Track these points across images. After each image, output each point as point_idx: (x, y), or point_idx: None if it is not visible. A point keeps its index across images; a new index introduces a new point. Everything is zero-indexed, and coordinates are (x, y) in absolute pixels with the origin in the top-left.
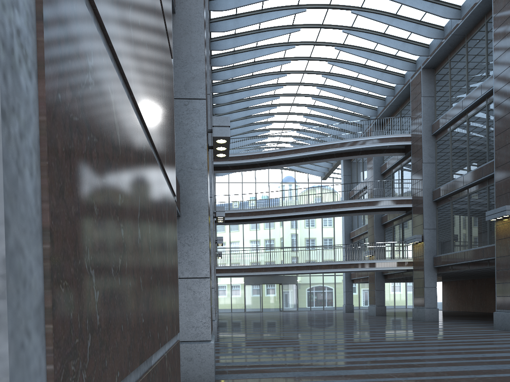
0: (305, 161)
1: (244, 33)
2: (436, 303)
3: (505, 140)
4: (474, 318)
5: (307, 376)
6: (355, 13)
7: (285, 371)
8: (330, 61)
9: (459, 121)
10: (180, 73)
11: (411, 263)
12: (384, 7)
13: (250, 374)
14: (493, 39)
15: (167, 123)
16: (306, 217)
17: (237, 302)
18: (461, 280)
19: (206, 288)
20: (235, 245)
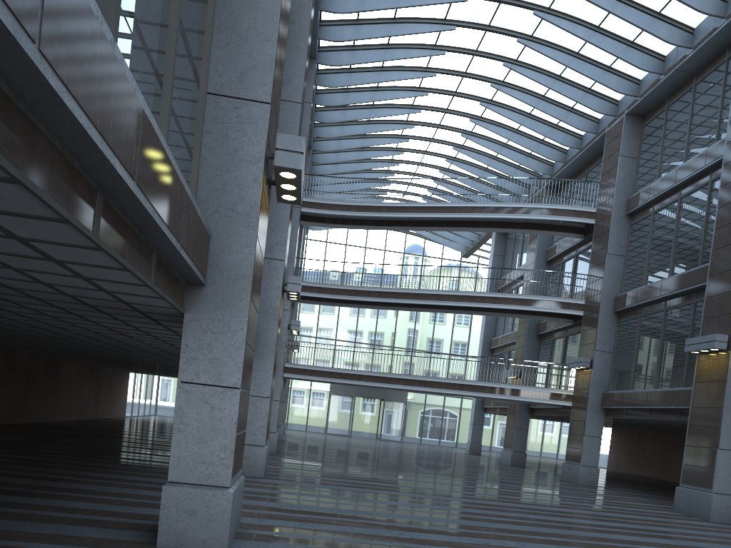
0: (438, 226)
1: (372, 20)
2: (597, 460)
3: (729, 237)
4: (649, 488)
5: None
6: (540, 15)
7: (343, 546)
8: (495, 84)
9: (668, 200)
10: (234, 55)
11: (570, 397)
12: (585, 16)
13: (287, 546)
14: None
15: None
16: (429, 309)
17: (316, 418)
18: (640, 430)
19: (232, 405)
20: (324, 335)
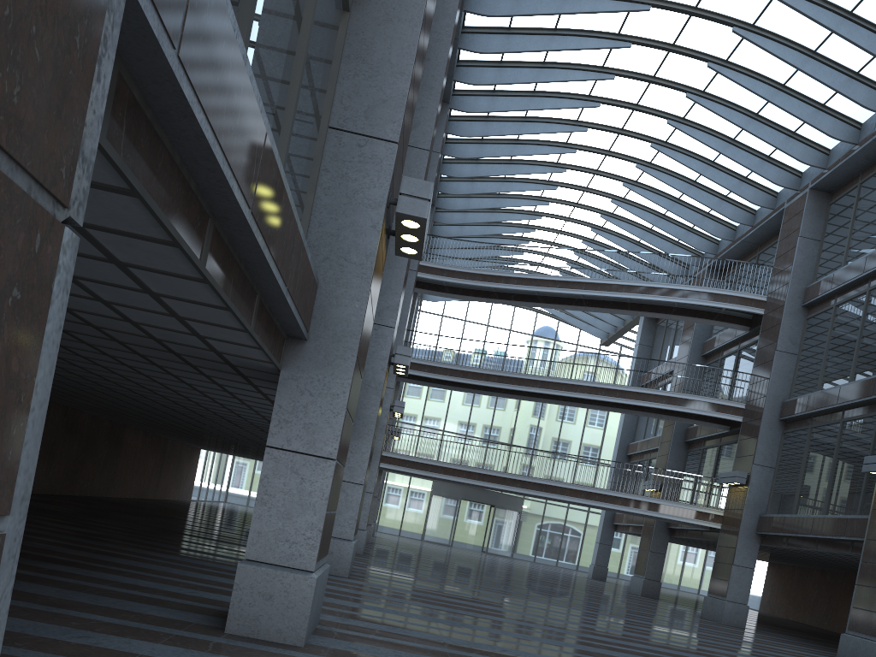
0: (576, 305)
1: (518, 63)
2: (746, 596)
3: None
4: (808, 636)
5: None
6: (715, 68)
7: (437, 655)
8: (656, 144)
9: (854, 292)
10: (363, 88)
11: (720, 518)
12: (769, 73)
13: (372, 648)
14: None
15: (9, 0)
16: (557, 401)
17: (412, 521)
18: (802, 567)
19: (325, 478)
20: (431, 424)
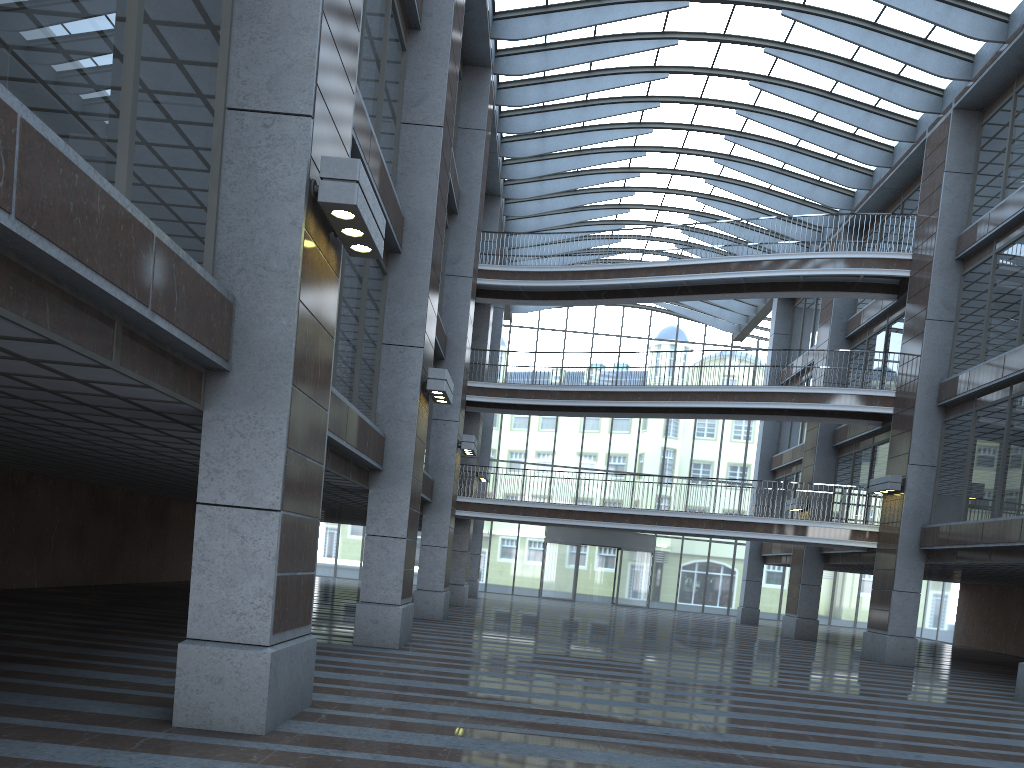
0: (679, 294)
1: (567, 5)
2: (913, 627)
3: None
4: (1001, 669)
5: (469, 751)
6: None
7: (441, 732)
8: (756, 81)
9: (1016, 232)
10: (262, 54)
11: (874, 535)
12: None
13: (359, 729)
14: None
15: None
16: (667, 414)
17: (526, 576)
18: (1001, 586)
19: (269, 533)
20: (537, 460)
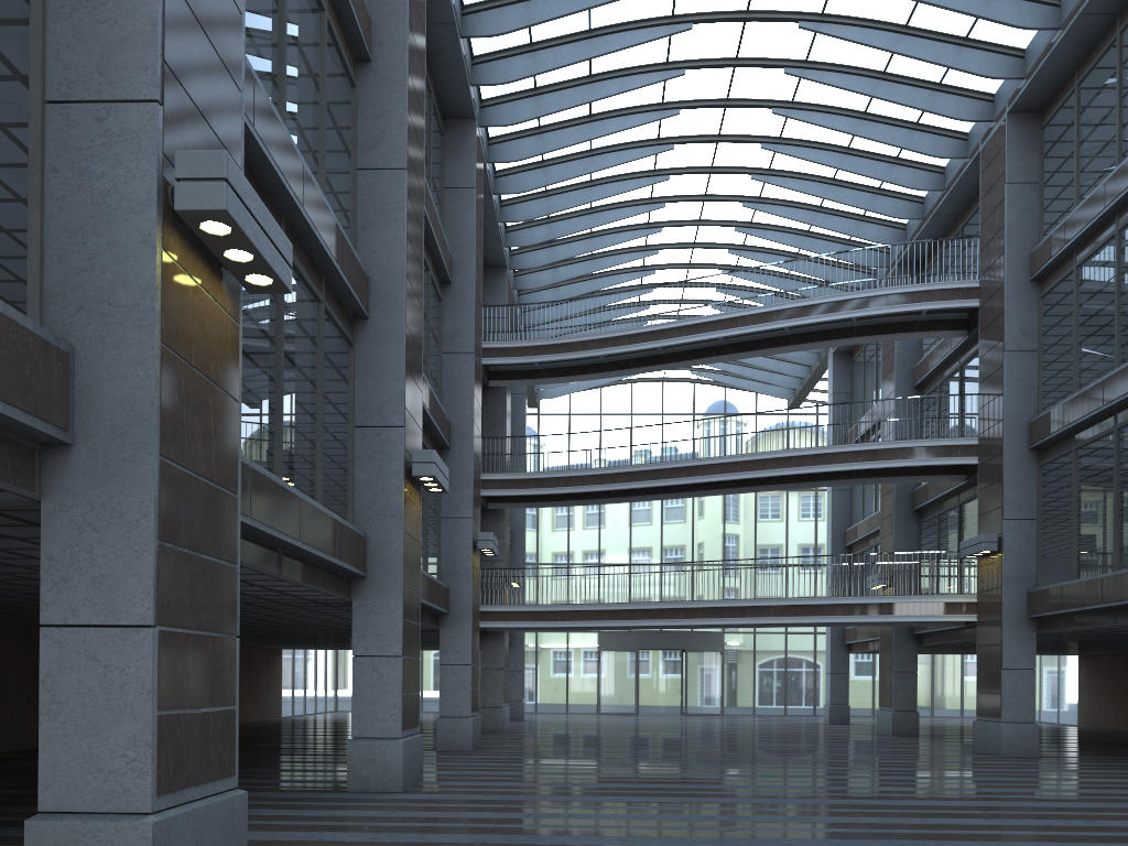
0: (718, 354)
1: (554, 40)
2: (1032, 710)
3: None
4: None
5: None
6: None
7: None
8: (779, 108)
9: (1099, 239)
10: (87, 28)
11: (973, 606)
12: None
13: None
14: None
15: None
16: (718, 490)
17: (580, 690)
18: (1127, 654)
19: (141, 658)
20: (581, 559)
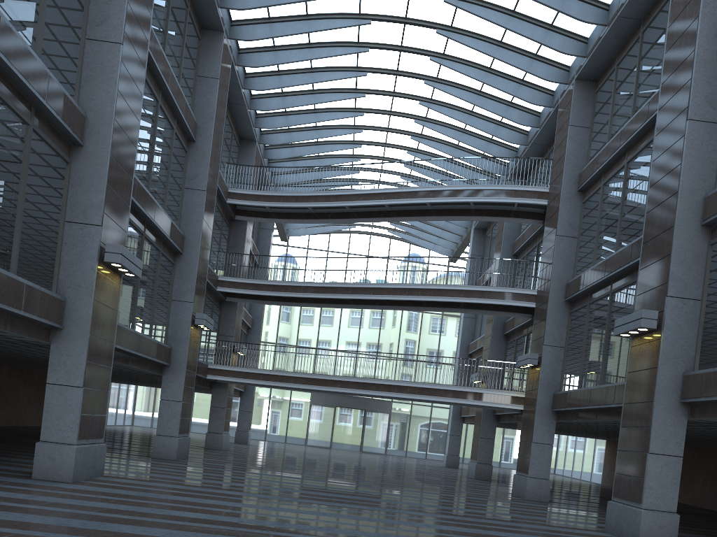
0: (384, 216)
1: None
2: (548, 471)
3: (662, 193)
4: None
5: None
6: None
7: None
8: (434, 57)
9: (616, 167)
10: None
11: (522, 400)
12: None
13: None
14: (669, 14)
15: None
16: (375, 306)
17: (296, 429)
18: None
19: None
20: (305, 344)
